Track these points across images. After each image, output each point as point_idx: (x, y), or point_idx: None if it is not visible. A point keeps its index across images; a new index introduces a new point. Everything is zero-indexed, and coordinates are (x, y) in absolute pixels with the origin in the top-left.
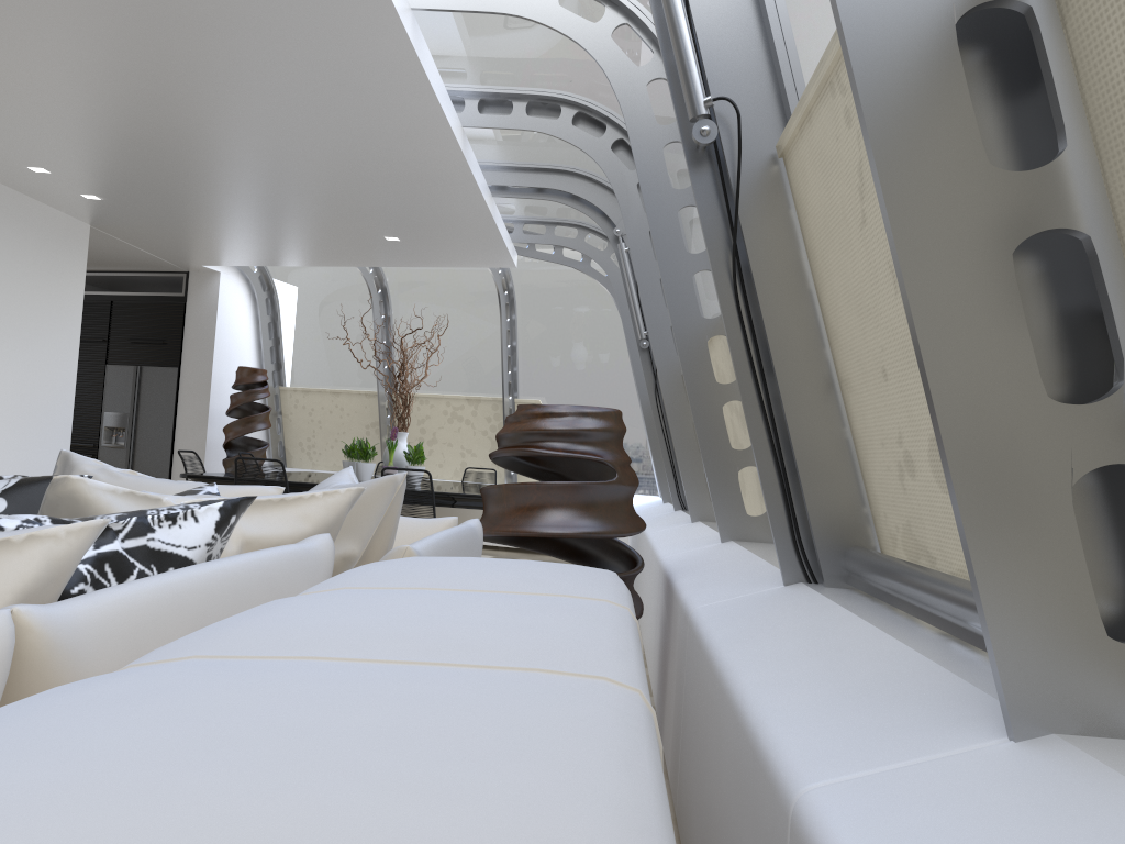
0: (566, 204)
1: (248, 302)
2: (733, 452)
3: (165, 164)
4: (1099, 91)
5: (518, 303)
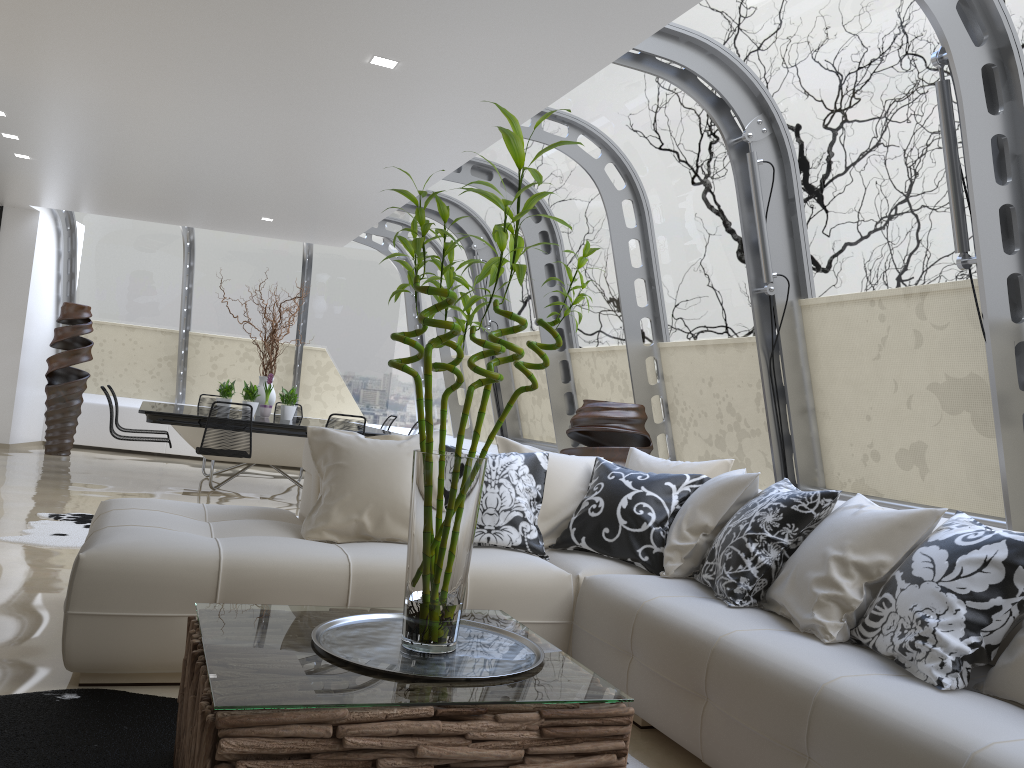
0: (436, 221)
1: (54, 239)
2: (655, 425)
3: (152, 155)
4: None
5: (314, 269)
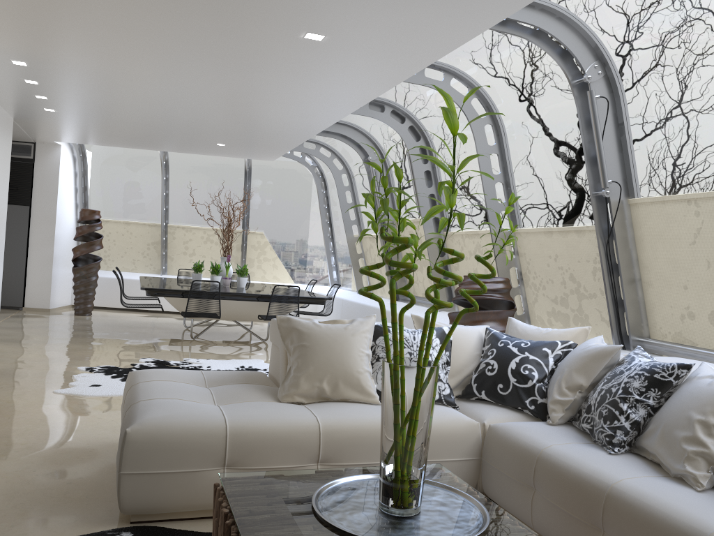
0: (342, 141)
1: (72, 164)
2: (512, 288)
3: (141, 106)
4: None
5: (253, 176)
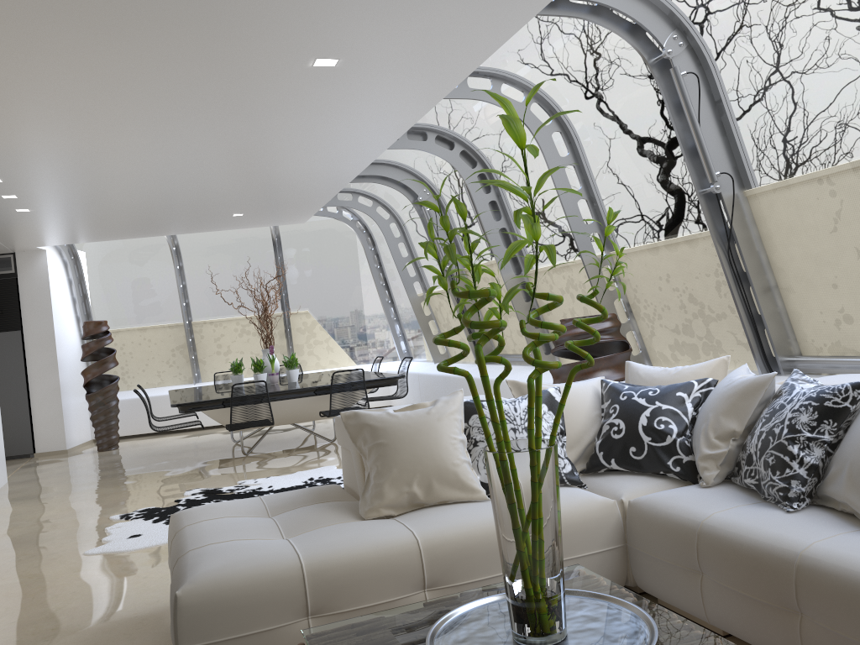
0: (383, 184)
1: (63, 270)
2: (622, 325)
3: (132, 185)
4: None
5: (283, 245)
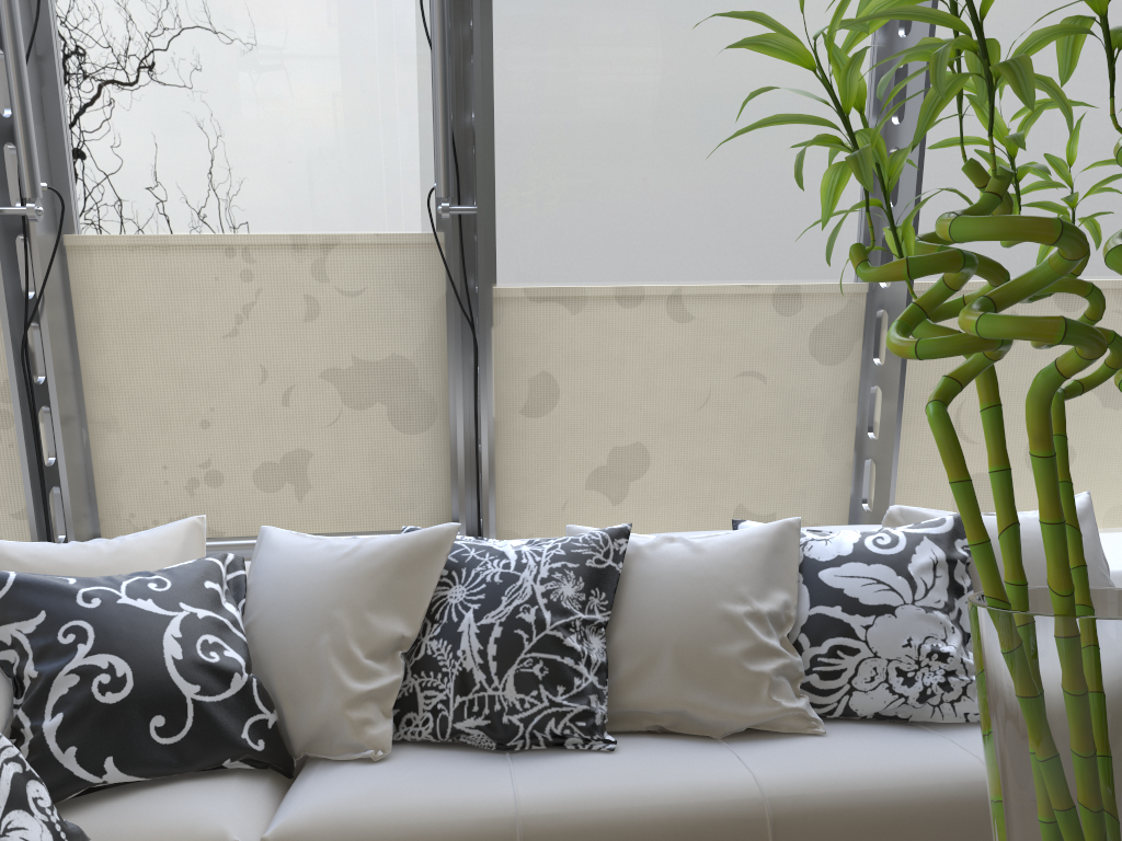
0: None
1: None
2: None
3: None
4: (504, 356)
5: None
